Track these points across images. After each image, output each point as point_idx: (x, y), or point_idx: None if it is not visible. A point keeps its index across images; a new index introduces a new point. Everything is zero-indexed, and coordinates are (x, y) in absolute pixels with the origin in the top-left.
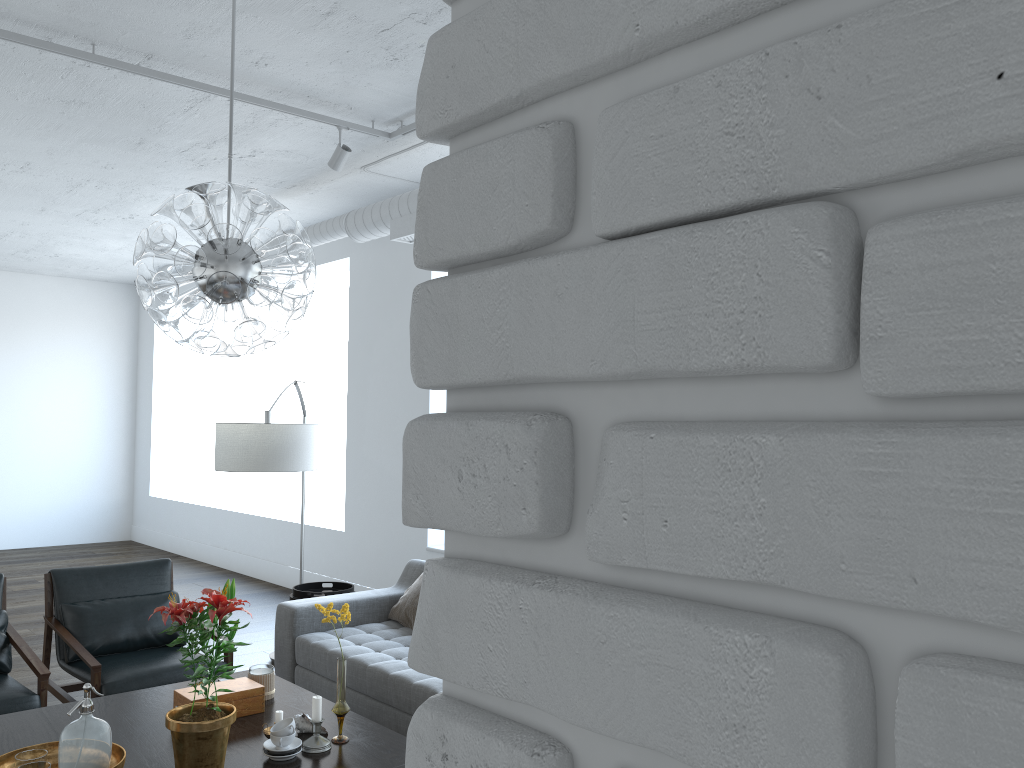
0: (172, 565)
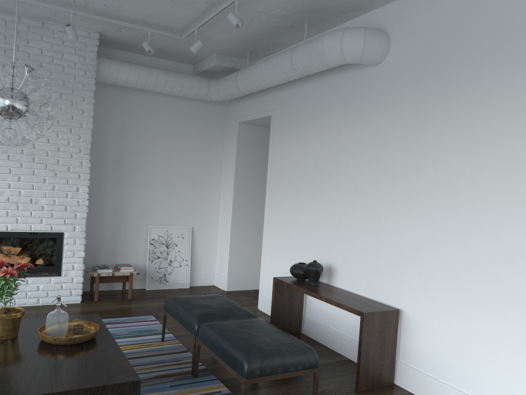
0: None
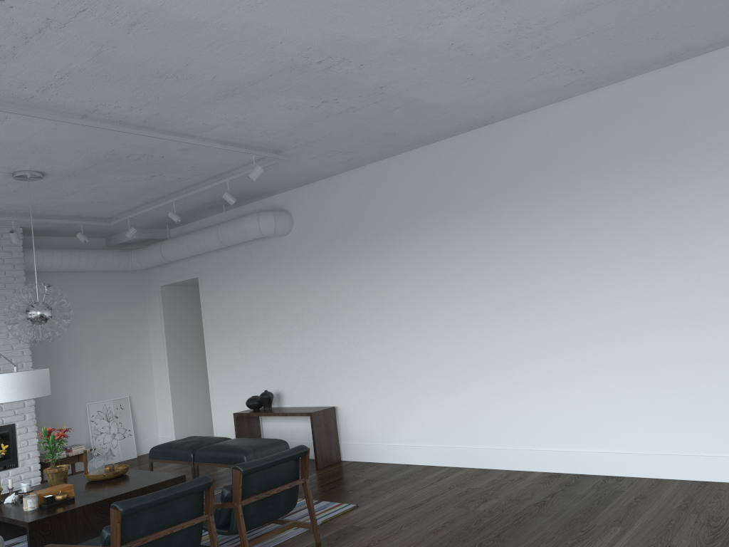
0: (111, 511)
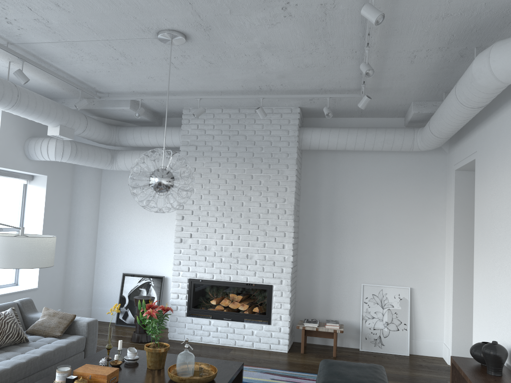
0: None
